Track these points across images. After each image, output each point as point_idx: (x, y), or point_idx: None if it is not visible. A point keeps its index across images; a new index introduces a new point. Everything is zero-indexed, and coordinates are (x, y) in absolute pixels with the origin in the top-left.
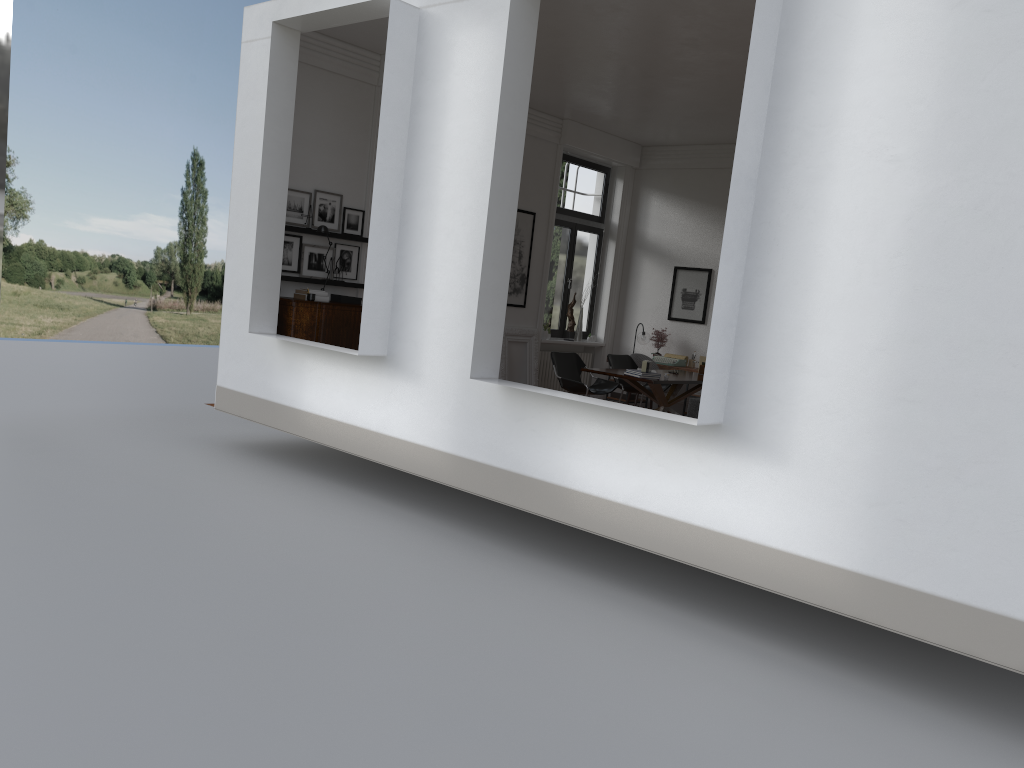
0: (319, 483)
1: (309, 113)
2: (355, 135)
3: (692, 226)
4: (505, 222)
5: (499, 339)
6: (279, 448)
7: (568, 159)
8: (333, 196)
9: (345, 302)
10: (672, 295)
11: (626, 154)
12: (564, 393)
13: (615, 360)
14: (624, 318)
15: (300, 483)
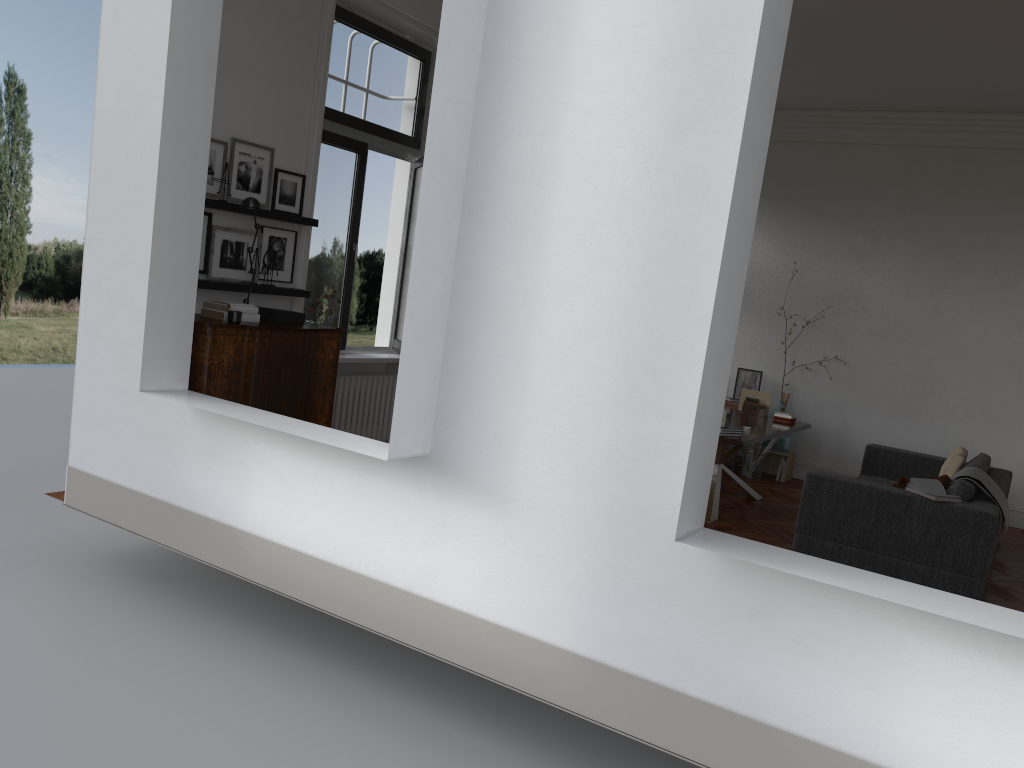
0: (276, 659)
1: (225, 9)
2: (294, 54)
3: None
4: (746, 219)
5: (713, 452)
6: (177, 561)
7: None
8: (260, 150)
9: (282, 321)
10: None
11: None
12: (895, 583)
13: None
14: None
15: (243, 664)
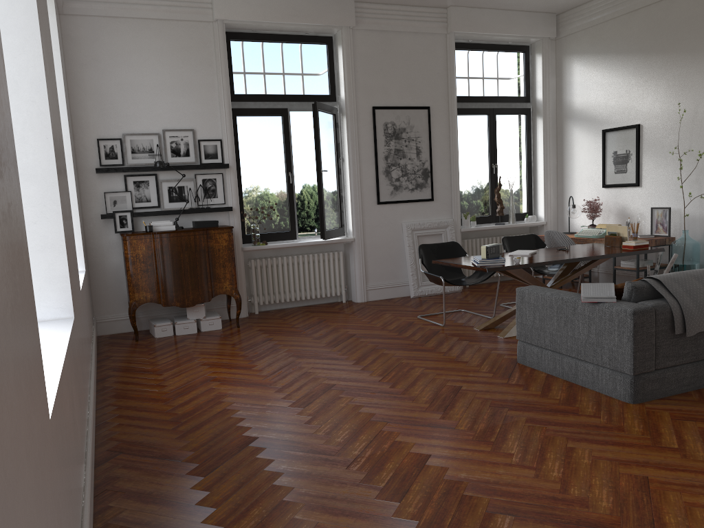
0: None
1: (143, 62)
2: (198, 72)
3: (614, 82)
4: (29, 118)
5: (61, 268)
6: None
7: (471, 47)
8: (183, 132)
9: (199, 227)
10: (603, 161)
11: (536, 26)
12: (52, 343)
13: (514, 242)
14: (564, 193)
15: None
